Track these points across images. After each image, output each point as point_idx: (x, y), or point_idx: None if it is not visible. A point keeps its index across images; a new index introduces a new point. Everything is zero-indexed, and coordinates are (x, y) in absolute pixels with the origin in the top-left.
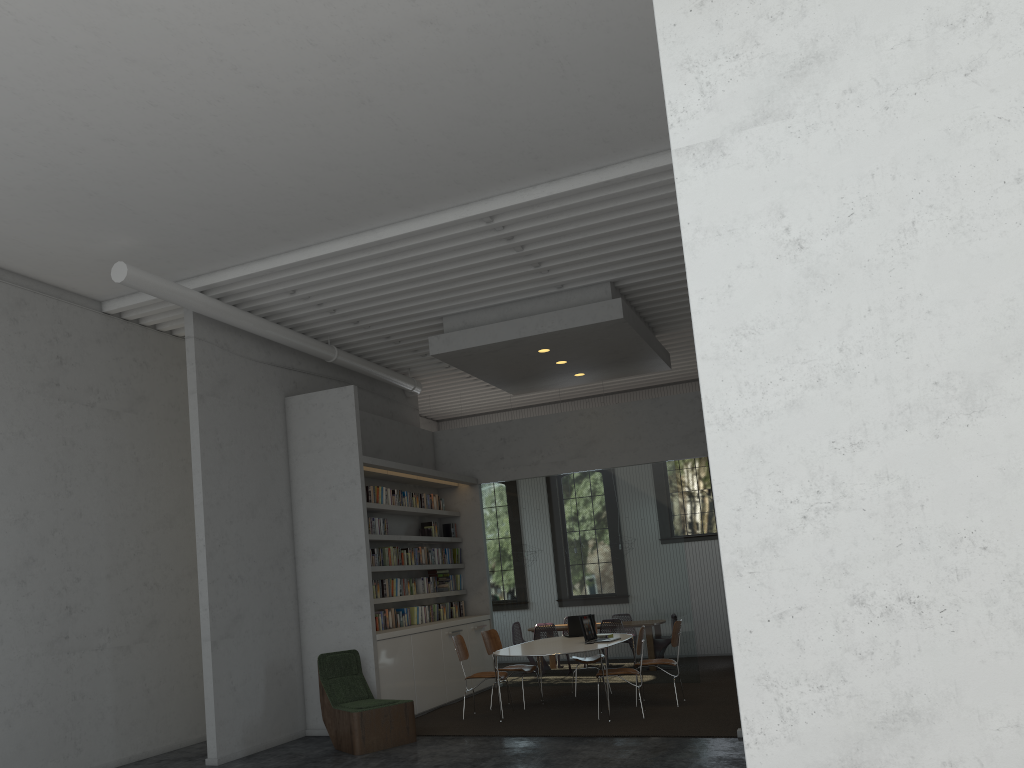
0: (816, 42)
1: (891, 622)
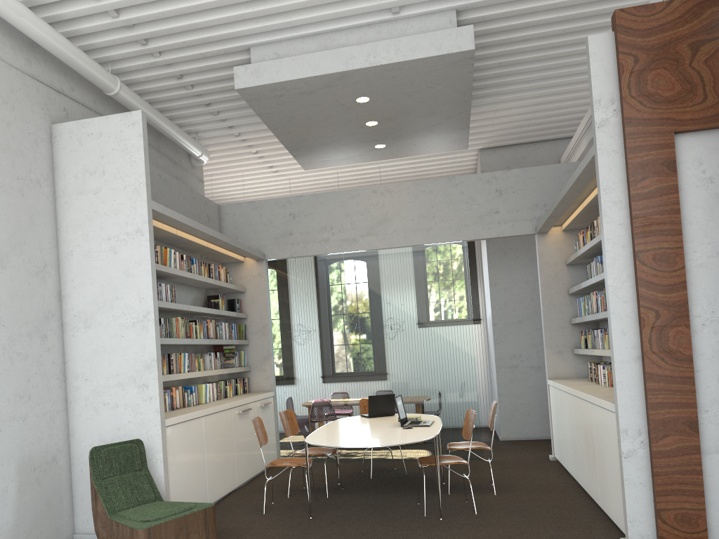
0: None
1: None
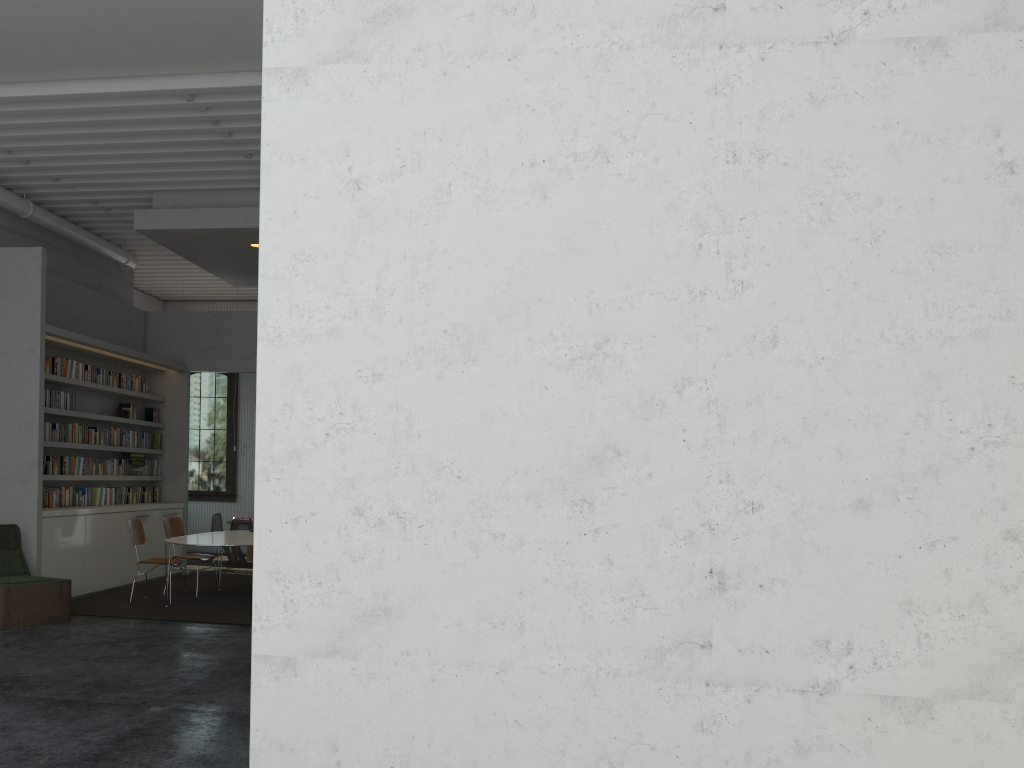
0: None
1: (381, 532)
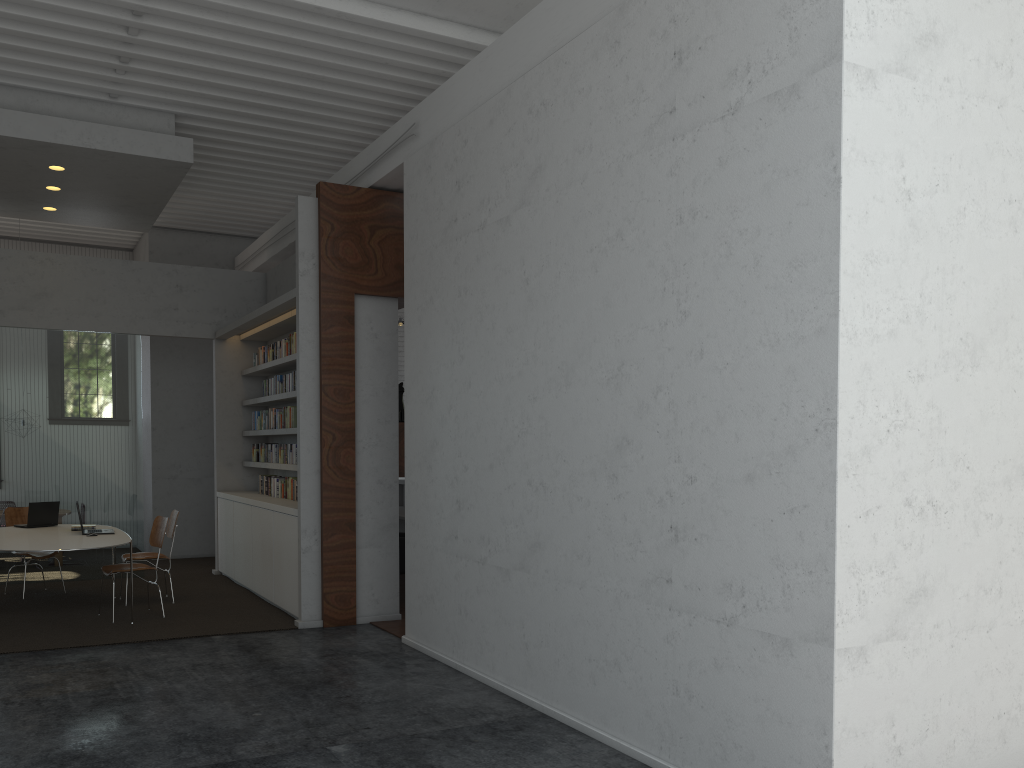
0: (935, 24)
1: (922, 520)
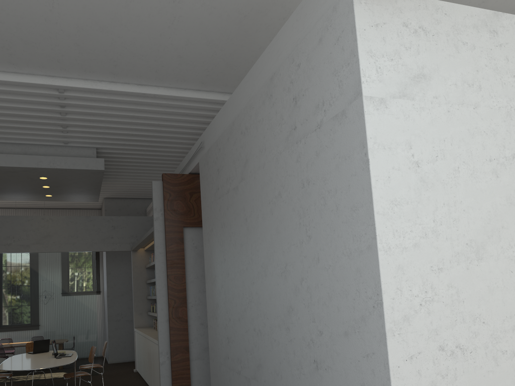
0: (423, 68)
1: (453, 358)
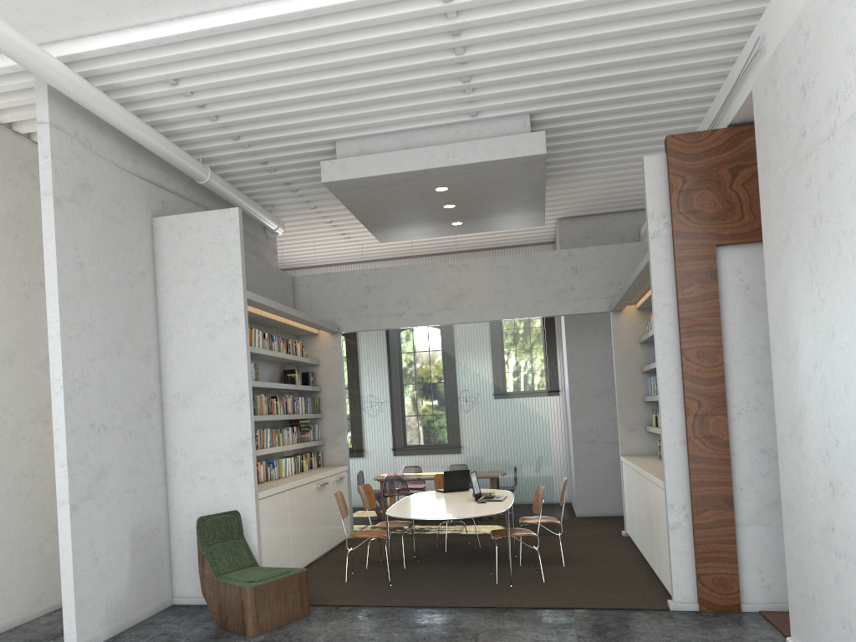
0: None
1: None
